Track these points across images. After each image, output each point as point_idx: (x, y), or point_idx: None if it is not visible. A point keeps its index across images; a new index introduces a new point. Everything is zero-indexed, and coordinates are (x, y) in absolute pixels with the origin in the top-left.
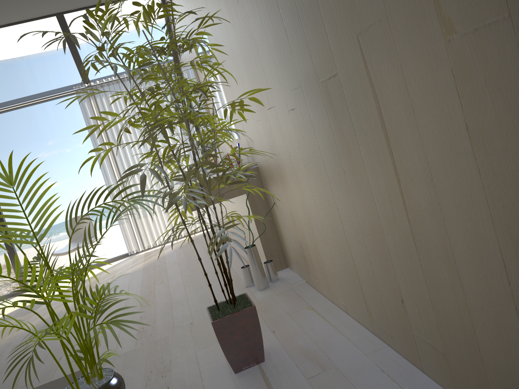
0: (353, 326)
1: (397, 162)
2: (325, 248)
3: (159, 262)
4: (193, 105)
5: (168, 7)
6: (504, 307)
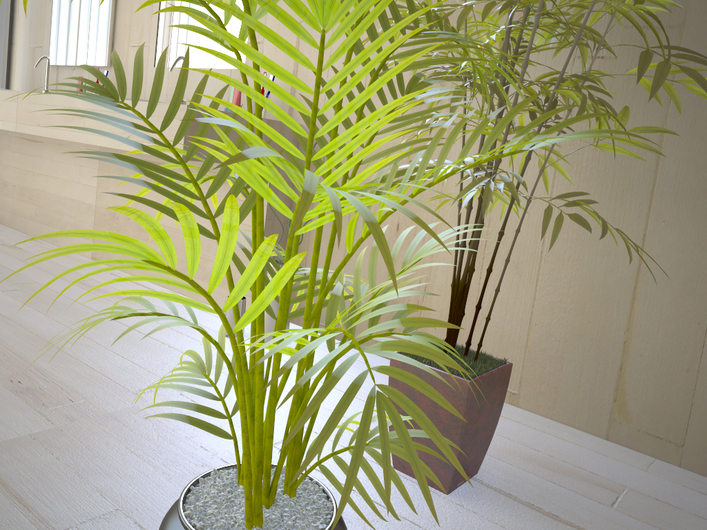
0: (555, 426)
1: None
2: (513, 294)
3: None
4: None
5: None
6: None
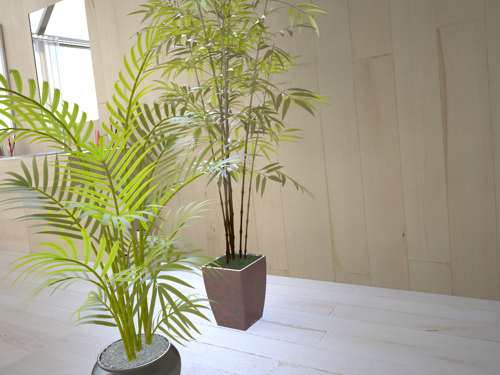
0: (308, 282)
1: (449, 119)
2: (273, 216)
3: None
4: None
5: None
6: None
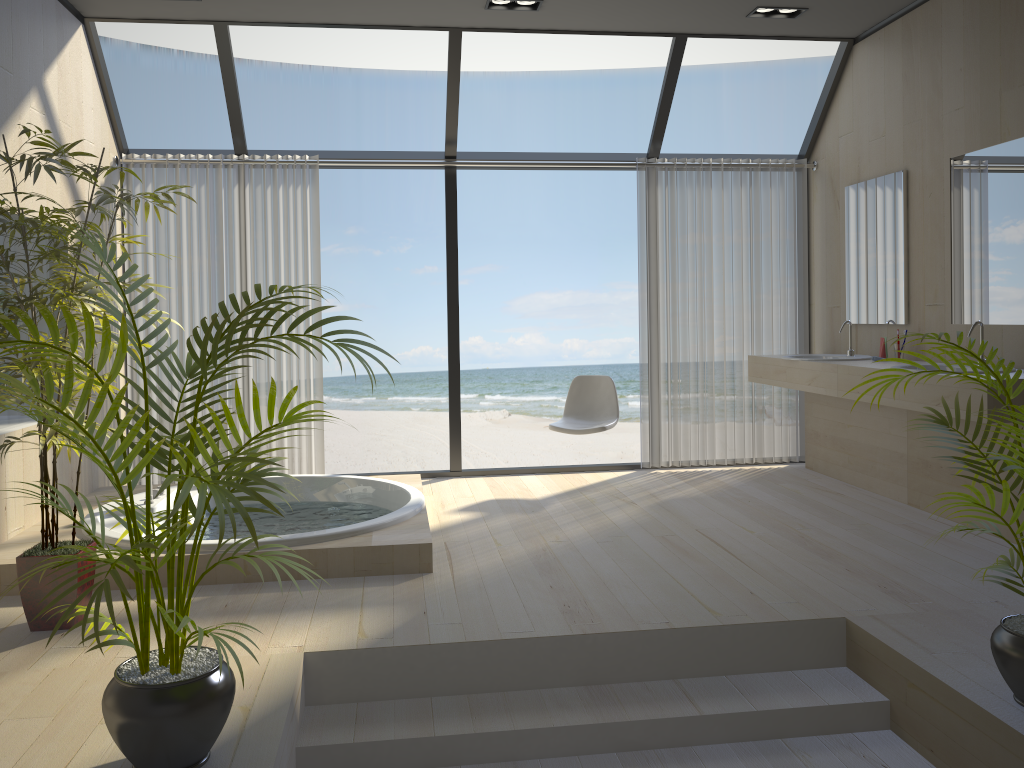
0: None
1: None
2: None
3: (735, 494)
4: (815, 243)
5: None
6: None
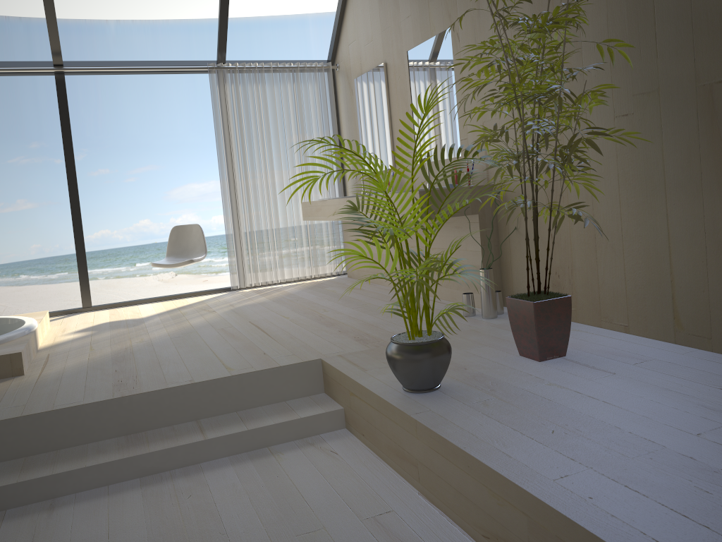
0: (645, 340)
1: None
2: (614, 264)
3: (291, 297)
4: (343, 121)
5: None
6: None
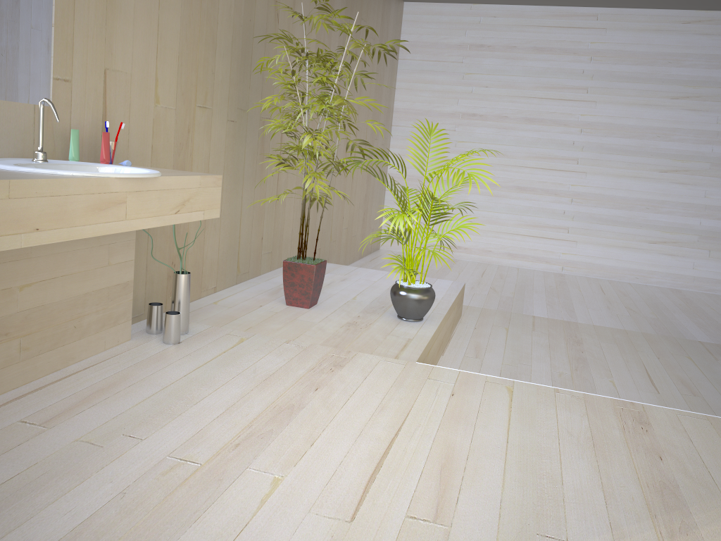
0: (232, 289)
1: None
2: (214, 239)
3: None
4: None
5: (295, 14)
6: (291, 212)
